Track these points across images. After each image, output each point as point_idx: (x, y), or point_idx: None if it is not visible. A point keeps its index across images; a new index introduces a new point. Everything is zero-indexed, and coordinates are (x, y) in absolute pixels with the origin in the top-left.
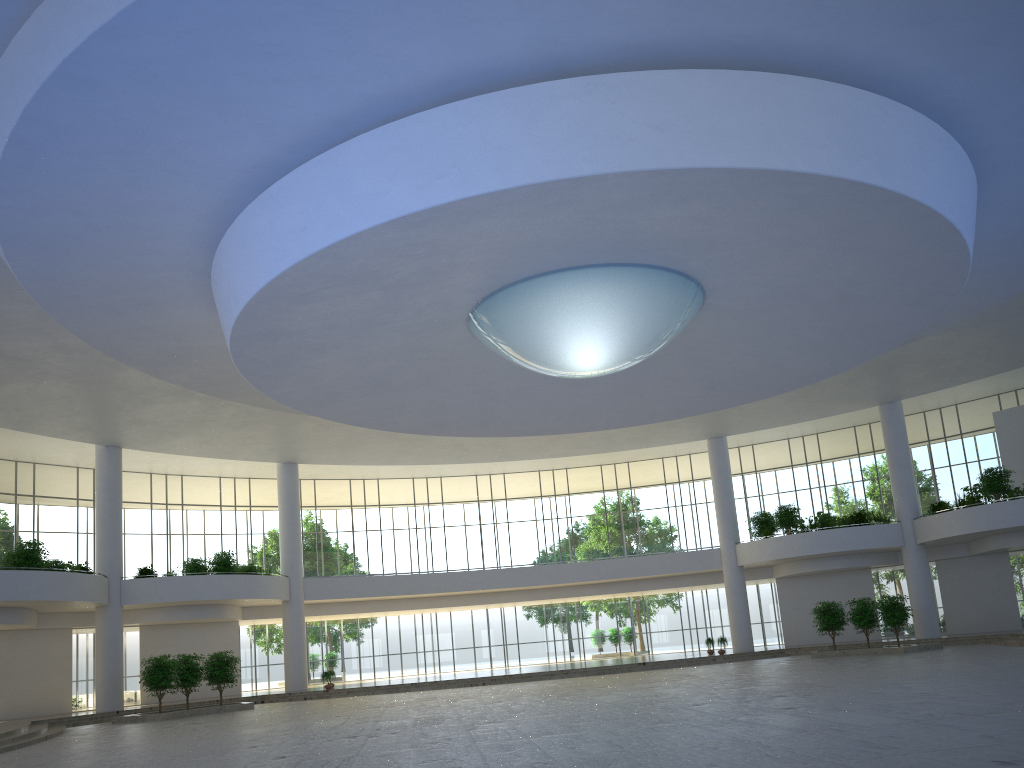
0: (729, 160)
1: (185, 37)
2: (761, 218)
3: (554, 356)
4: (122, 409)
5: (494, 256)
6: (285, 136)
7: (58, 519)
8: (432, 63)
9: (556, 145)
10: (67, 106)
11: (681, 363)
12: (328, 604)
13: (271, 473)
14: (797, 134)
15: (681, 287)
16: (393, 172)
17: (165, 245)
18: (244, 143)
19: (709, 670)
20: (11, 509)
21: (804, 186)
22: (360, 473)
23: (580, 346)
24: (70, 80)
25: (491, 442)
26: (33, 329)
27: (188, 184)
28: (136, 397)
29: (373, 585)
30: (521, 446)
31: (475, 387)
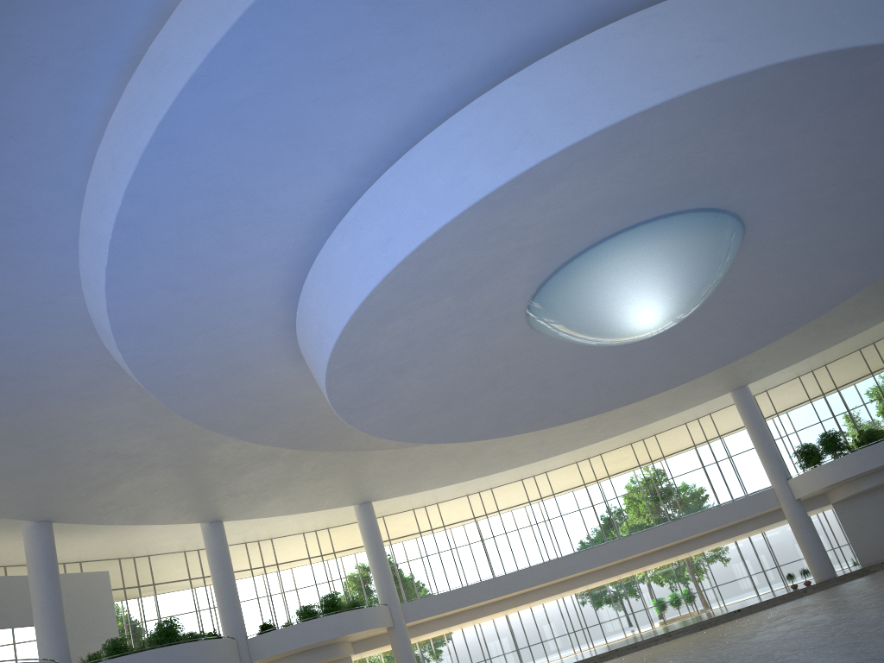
0: (798, 50)
1: (265, 70)
2: (813, 120)
3: (618, 321)
4: (219, 484)
5: (556, 231)
6: (355, 160)
7: (169, 606)
8: (487, 42)
9: (624, 83)
10: (164, 174)
11: (721, 309)
12: (425, 623)
13: (346, 519)
14: (855, 11)
15: (726, 224)
16: (467, 158)
17: (253, 304)
18: (319, 177)
19: (817, 599)
20: (130, 606)
21: (867, 64)
22: (421, 501)
23: (643, 304)
24: (165, 145)
25: (536, 442)
26: (140, 424)
27: (271, 234)
28: (230, 470)
29: (462, 596)
30: (563, 439)
31: (534, 380)
